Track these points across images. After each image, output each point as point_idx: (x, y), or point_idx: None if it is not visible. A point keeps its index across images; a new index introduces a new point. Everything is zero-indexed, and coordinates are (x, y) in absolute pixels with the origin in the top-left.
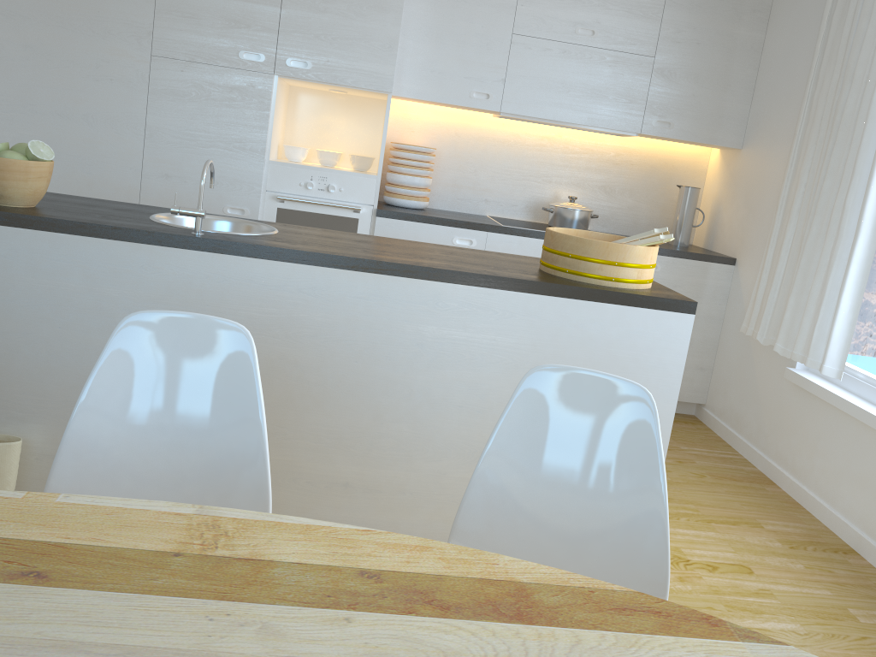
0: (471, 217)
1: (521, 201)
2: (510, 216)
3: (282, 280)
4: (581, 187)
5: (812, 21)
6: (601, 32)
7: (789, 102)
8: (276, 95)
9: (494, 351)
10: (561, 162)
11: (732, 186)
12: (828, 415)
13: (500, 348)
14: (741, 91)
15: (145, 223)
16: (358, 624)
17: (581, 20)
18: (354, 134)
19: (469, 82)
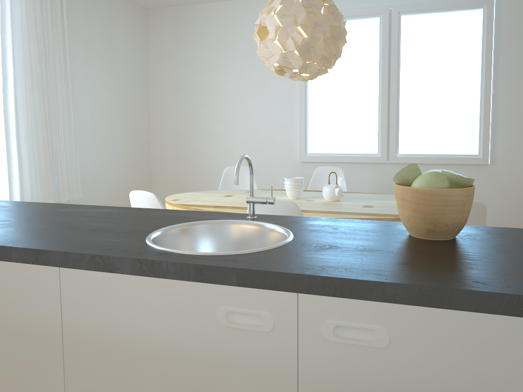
0: None
1: None
2: None
3: None
4: None
5: None
6: None
7: None
8: None
9: None
10: None
11: None
12: None
13: None
14: None
15: (295, 224)
16: None
17: None
18: None
19: None
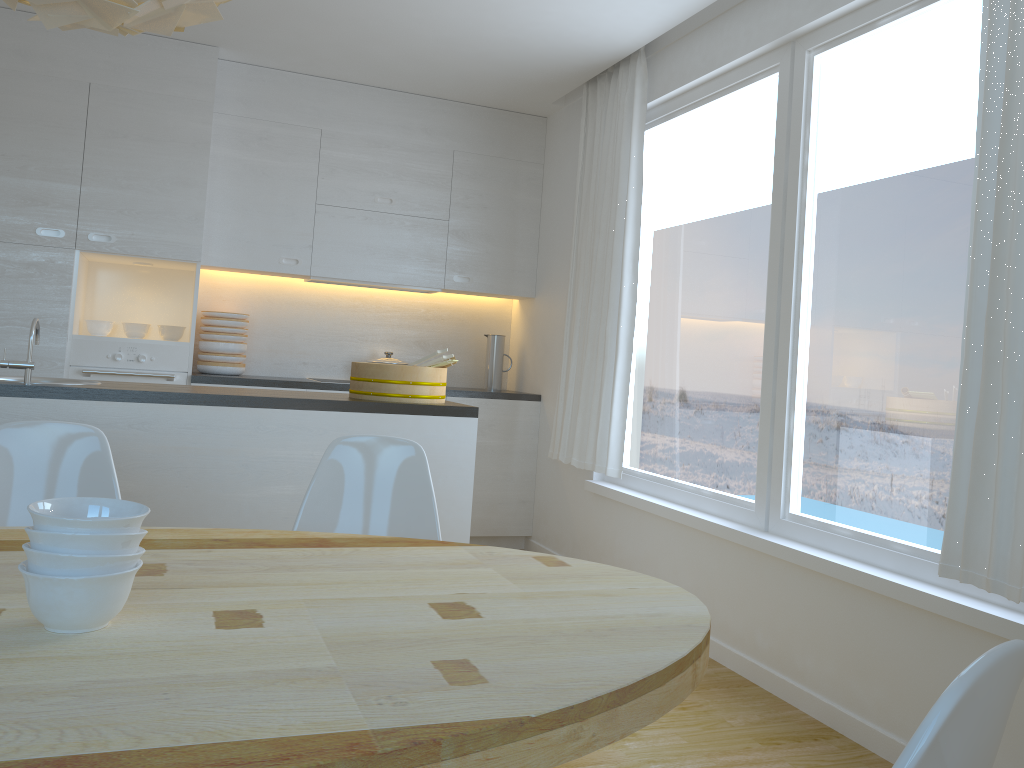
0: (290, 378)
1: (339, 361)
2: (330, 377)
3: (113, 418)
4: (397, 344)
5: (572, 187)
6: (399, 200)
7: (564, 253)
8: (78, 269)
9: (313, 464)
10: (375, 320)
11: (531, 330)
12: (619, 512)
13: (317, 461)
14: (527, 247)
15: None
16: (216, 551)
17: (379, 190)
18: (162, 306)
19: (277, 249)
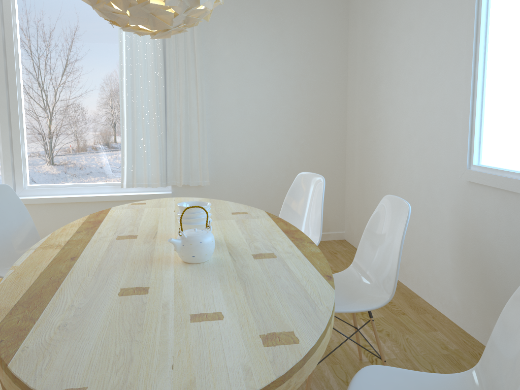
0: None
1: None
2: None
3: None
4: None
5: None
6: None
7: None
8: None
9: None
10: None
11: None
12: None
13: None
14: None
15: None
16: (101, 231)
17: None
18: None
19: None
